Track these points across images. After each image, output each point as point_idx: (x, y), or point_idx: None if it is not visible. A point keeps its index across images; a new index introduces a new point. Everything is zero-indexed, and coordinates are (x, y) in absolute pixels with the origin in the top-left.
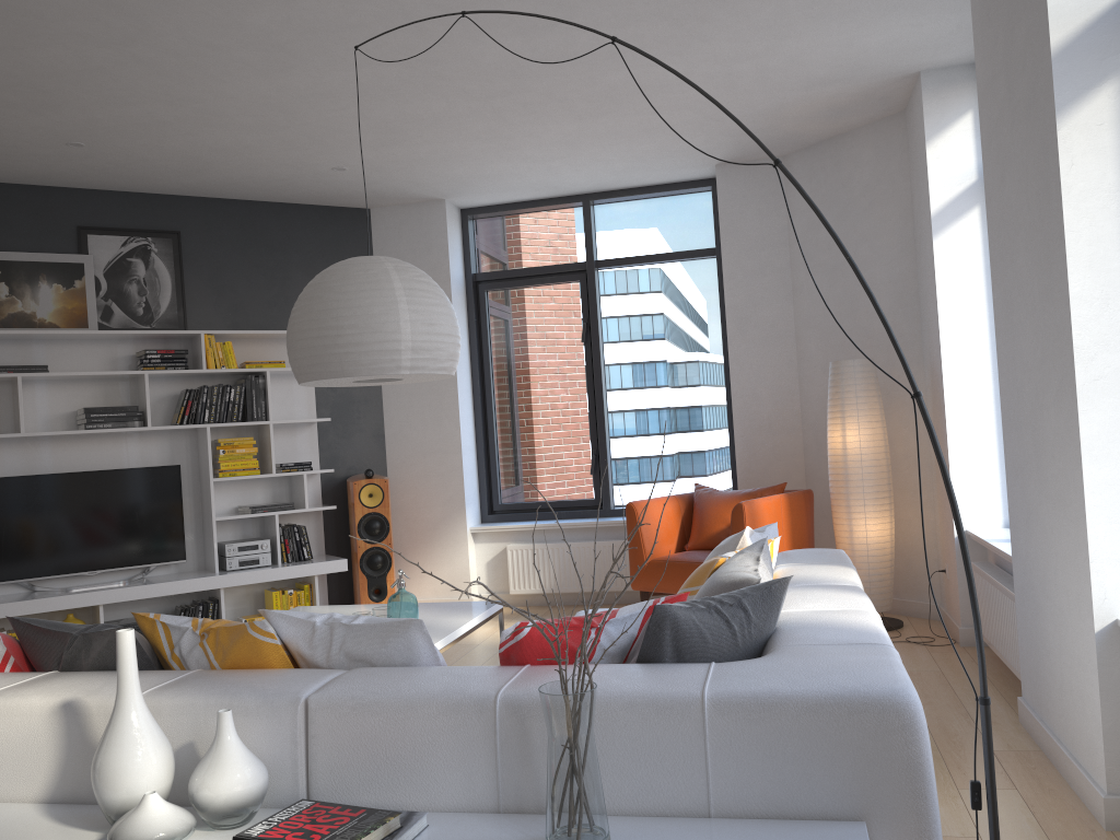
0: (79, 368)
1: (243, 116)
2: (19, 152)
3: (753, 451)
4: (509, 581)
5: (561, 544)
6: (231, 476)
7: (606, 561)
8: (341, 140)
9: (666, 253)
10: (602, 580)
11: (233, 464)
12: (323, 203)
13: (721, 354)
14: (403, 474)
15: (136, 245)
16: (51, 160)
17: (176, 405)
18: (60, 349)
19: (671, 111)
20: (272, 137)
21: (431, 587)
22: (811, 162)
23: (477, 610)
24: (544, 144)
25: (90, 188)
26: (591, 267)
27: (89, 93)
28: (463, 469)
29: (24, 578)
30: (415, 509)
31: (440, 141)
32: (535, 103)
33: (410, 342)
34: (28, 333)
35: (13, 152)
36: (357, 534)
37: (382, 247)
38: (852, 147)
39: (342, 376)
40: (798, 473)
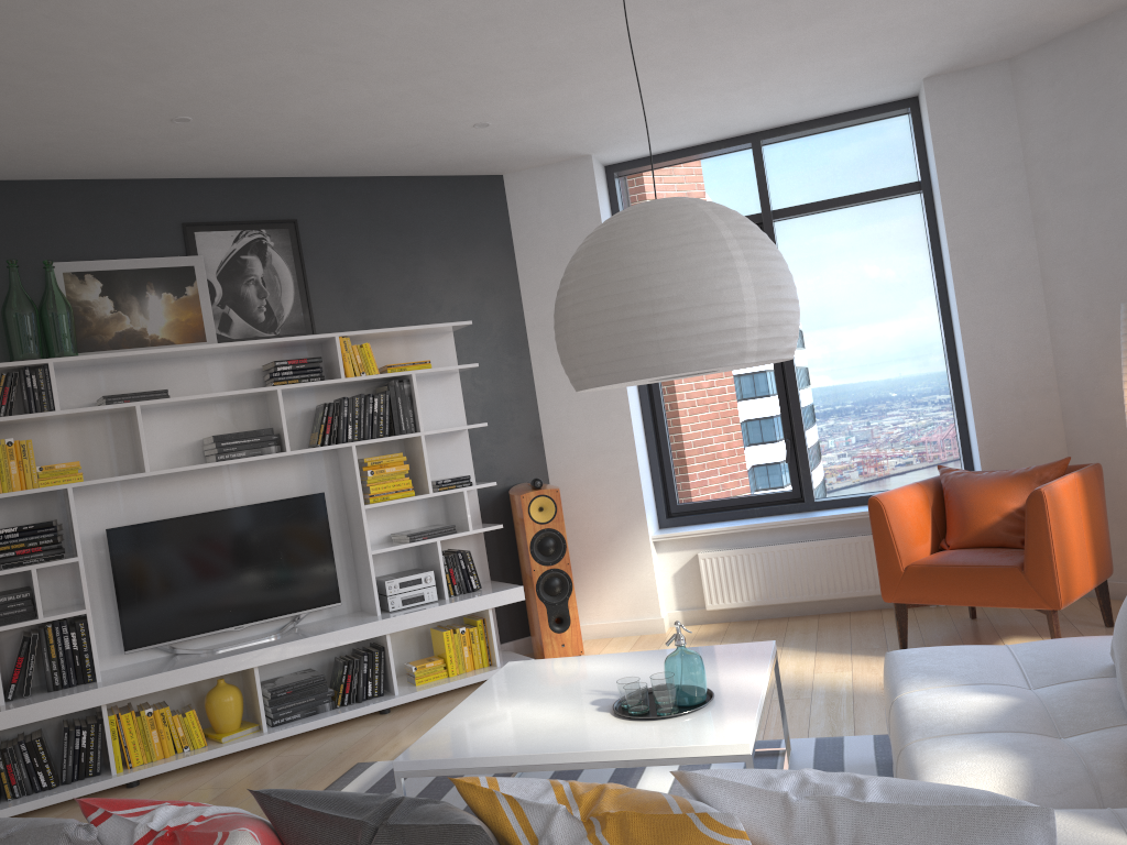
0: (200, 389)
1: (385, 61)
2: (115, 137)
3: (996, 420)
4: (704, 595)
5: (764, 547)
6: (383, 500)
7: (821, 564)
8: (494, 85)
9: (858, 193)
10: (817, 586)
11: (384, 486)
12: (451, 173)
13: (934, 308)
14: (567, 479)
15: (249, 240)
16: (152, 144)
17: (311, 422)
18: (177, 369)
19: (906, 4)
20: (414, 87)
21: (612, 608)
22: (1052, 61)
23: (757, 660)
24: (732, 68)
25: (192, 177)
26: (768, 219)
27: (205, 44)
28: (639, 469)
29: (164, 641)
30: (585, 519)
31: (611, 75)
32: (745, 7)
33: (756, 316)
34: (143, 353)
35: (108, 137)
36: (530, 555)
37: (520, 219)
38: (1115, 33)
39: (662, 374)
40: (1057, 442)
